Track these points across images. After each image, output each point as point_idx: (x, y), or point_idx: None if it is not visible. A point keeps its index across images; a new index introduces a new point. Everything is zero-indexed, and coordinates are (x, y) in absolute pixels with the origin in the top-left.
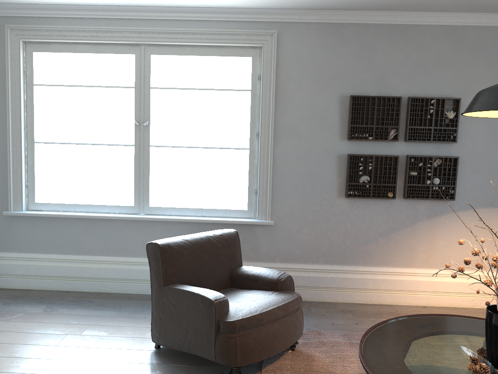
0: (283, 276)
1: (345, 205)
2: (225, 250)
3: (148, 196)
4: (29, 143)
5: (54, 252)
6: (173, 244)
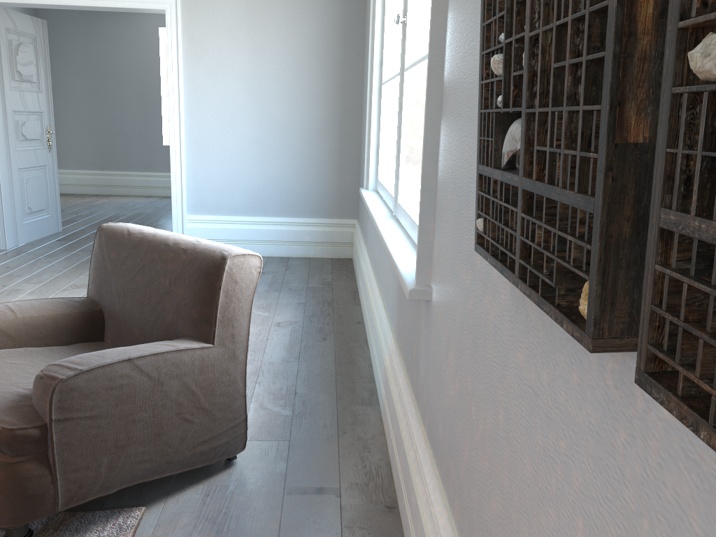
0: (51, 369)
1: (505, 301)
2: (174, 285)
3: (398, 181)
4: (381, 86)
5: (371, 258)
6: (108, 233)
